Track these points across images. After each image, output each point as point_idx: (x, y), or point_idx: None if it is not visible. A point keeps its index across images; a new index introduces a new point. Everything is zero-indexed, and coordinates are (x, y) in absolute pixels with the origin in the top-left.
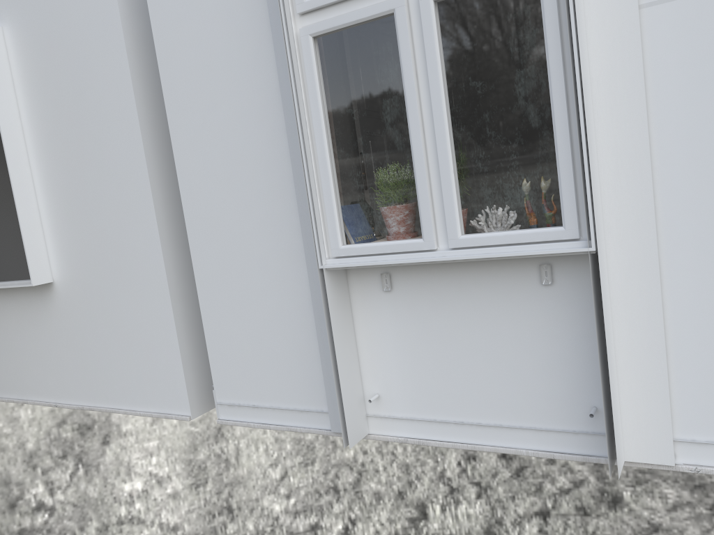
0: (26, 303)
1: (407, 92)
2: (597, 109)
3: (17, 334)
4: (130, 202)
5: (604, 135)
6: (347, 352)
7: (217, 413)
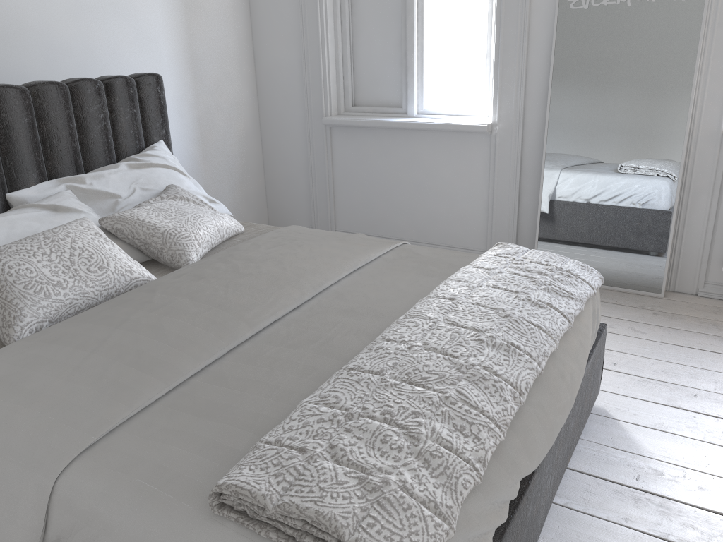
0: None
1: None
2: None
3: None
4: None
5: None
6: None
7: None
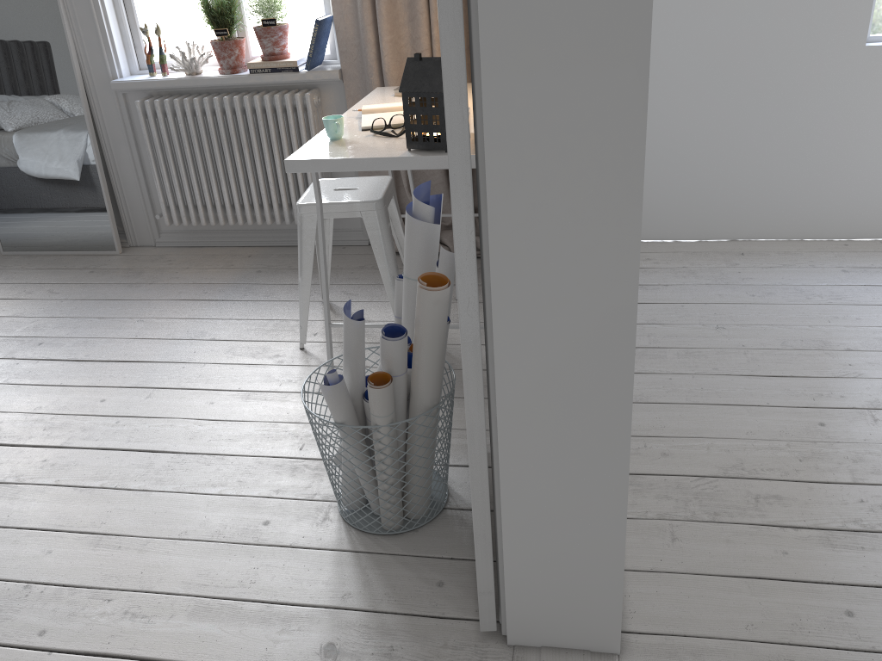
0: None
1: None
2: None
3: None
4: None
5: None
6: None
7: None
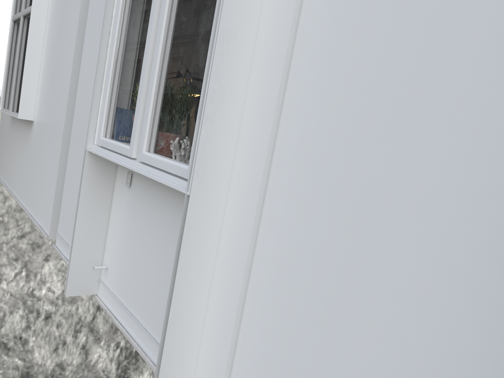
0: (25, 131)
1: (150, 18)
2: (254, 63)
3: (18, 149)
4: (64, 77)
5: (252, 91)
6: (93, 224)
7: (56, 240)
